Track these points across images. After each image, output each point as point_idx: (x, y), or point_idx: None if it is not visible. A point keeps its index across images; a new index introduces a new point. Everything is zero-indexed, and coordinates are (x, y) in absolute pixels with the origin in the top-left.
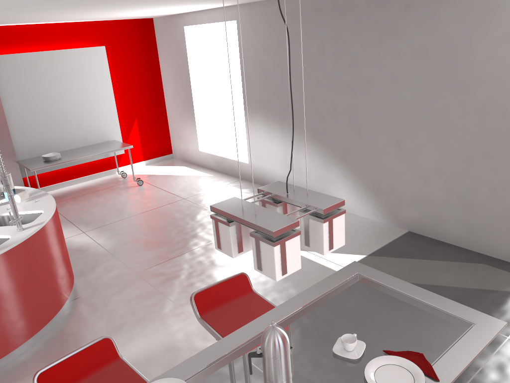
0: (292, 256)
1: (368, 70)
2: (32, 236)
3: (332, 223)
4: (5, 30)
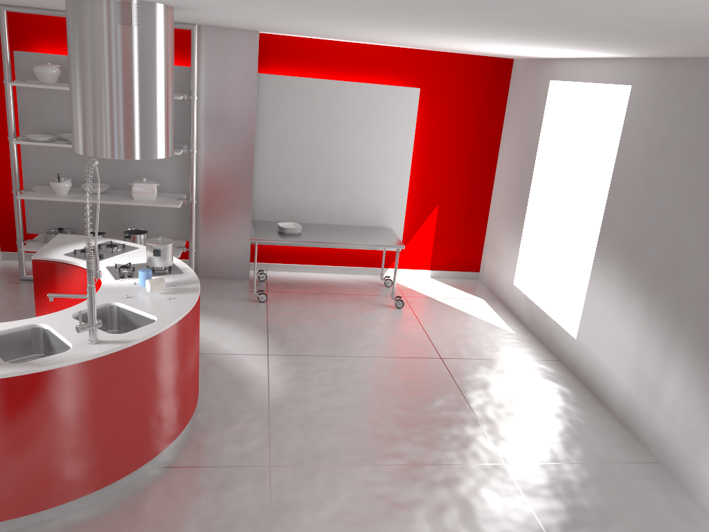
0: None
1: None
2: (97, 359)
3: None
4: (294, 43)
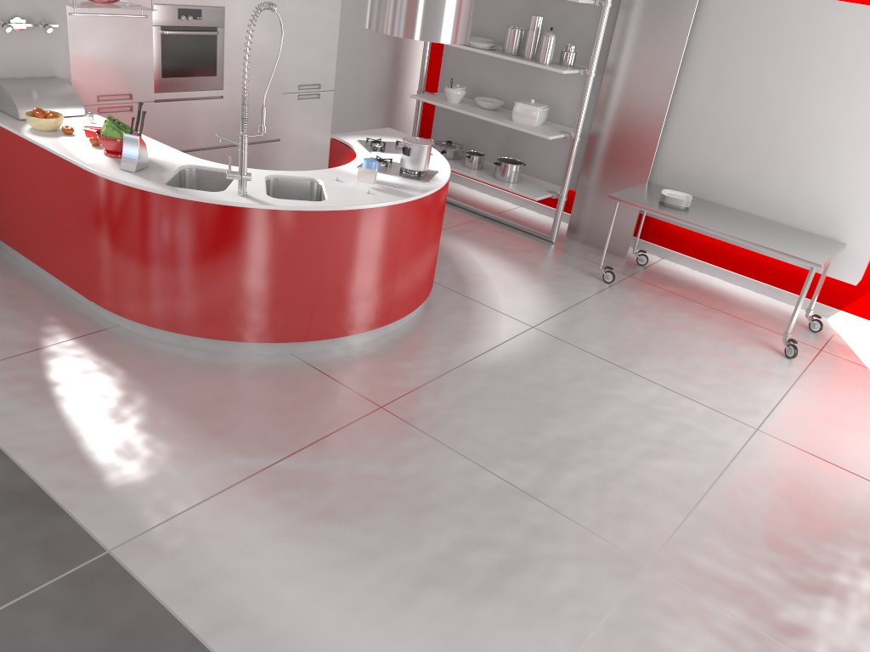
0: None
1: None
2: (227, 207)
3: None
4: None
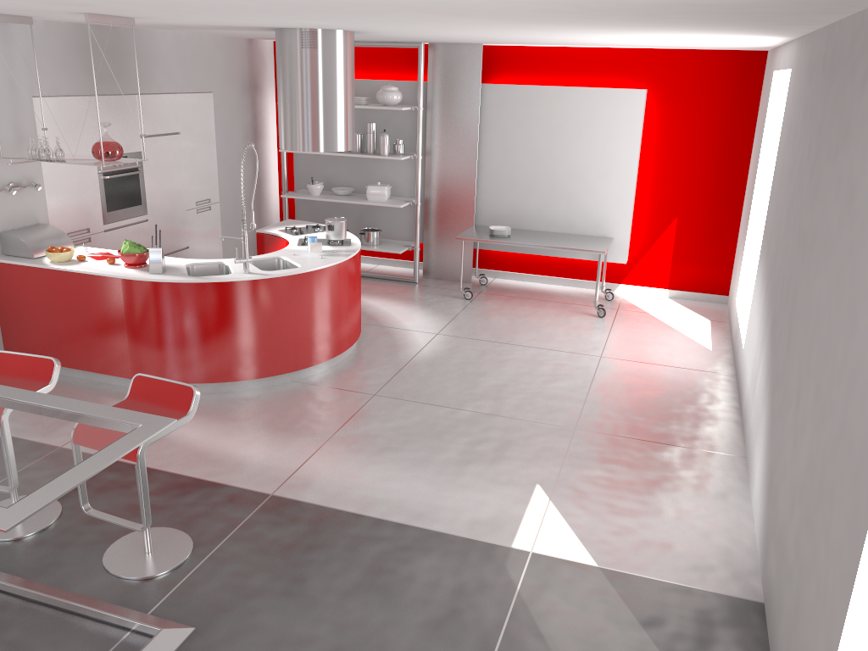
0: None
1: (819, 211)
2: (243, 282)
3: None
4: (524, 52)
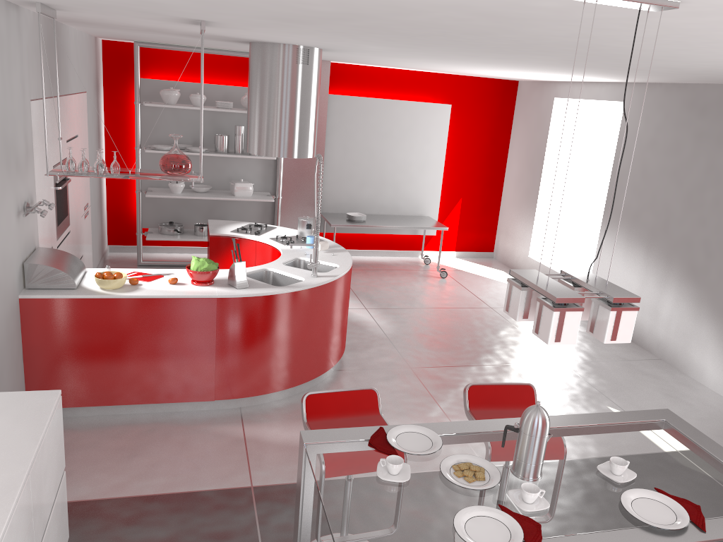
0: (569, 328)
1: None
2: (323, 285)
3: (621, 314)
4: (351, 69)
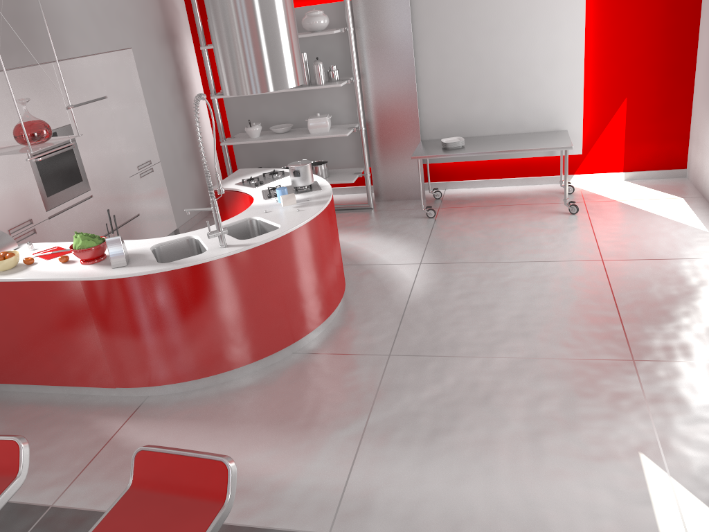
0: None
1: None
2: (223, 259)
3: None
4: None
